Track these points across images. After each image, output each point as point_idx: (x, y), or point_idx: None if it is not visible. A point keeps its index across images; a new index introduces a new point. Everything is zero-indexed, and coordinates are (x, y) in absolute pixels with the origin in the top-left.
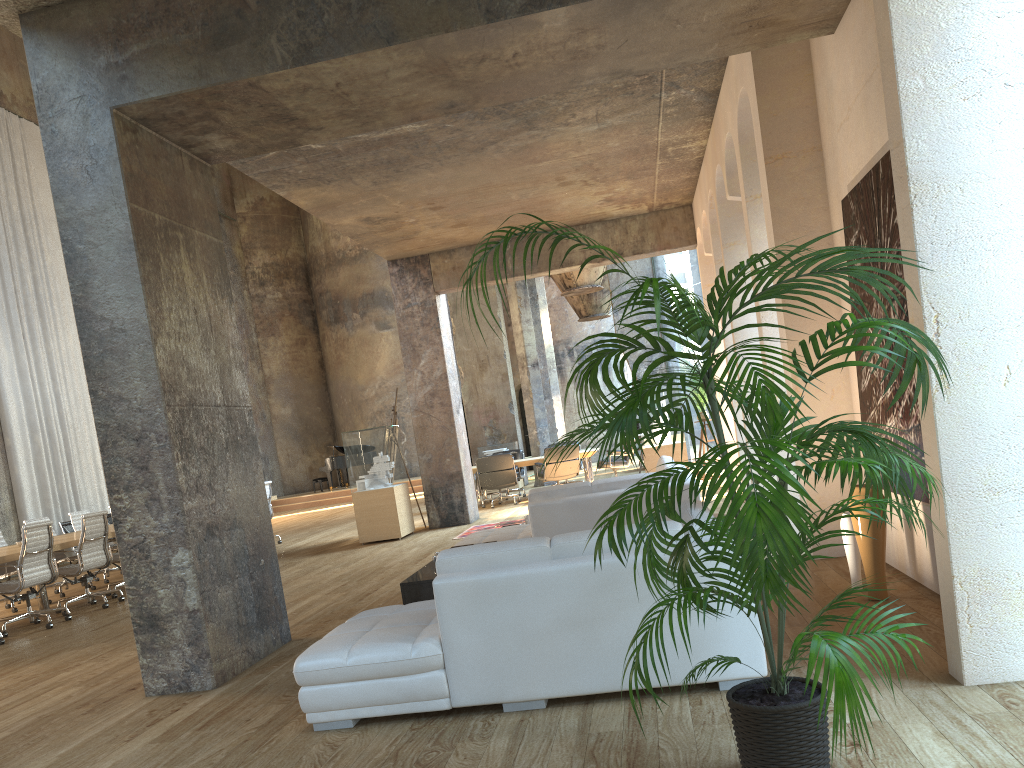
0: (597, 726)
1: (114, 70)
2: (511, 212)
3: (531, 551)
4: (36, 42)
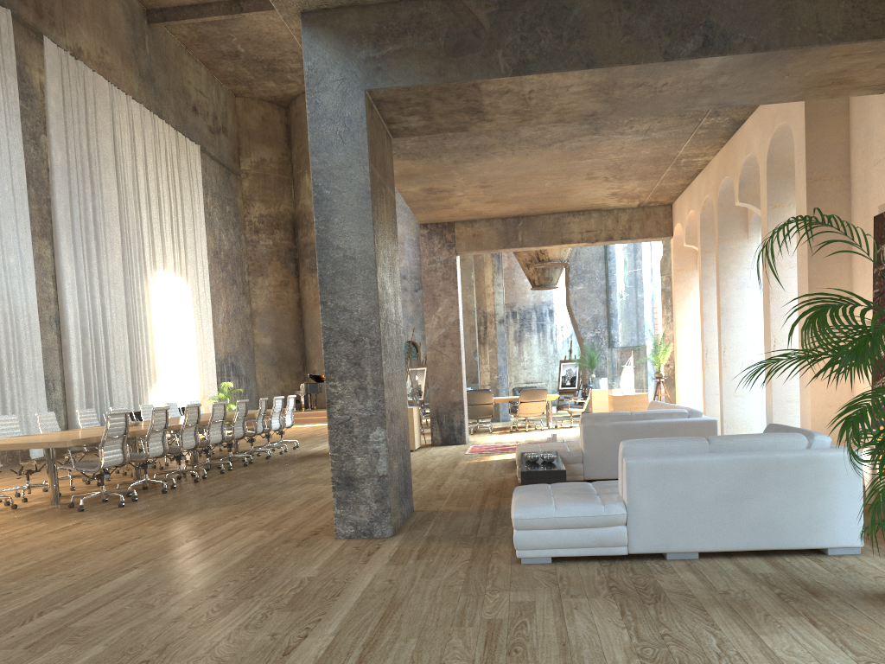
0: (754, 570)
1: (371, 62)
2: (537, 196)
3: (695, 445)
4: (312, 34)
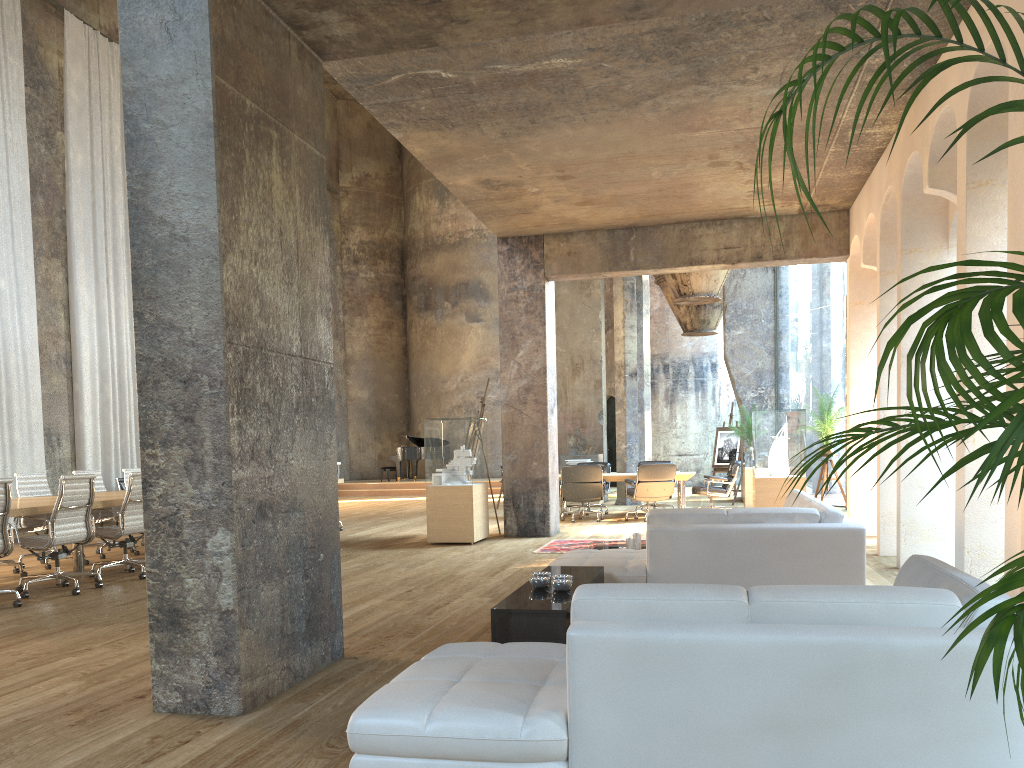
0: None
1: None
2: (646, 193)
3: (719, 606)
4: None
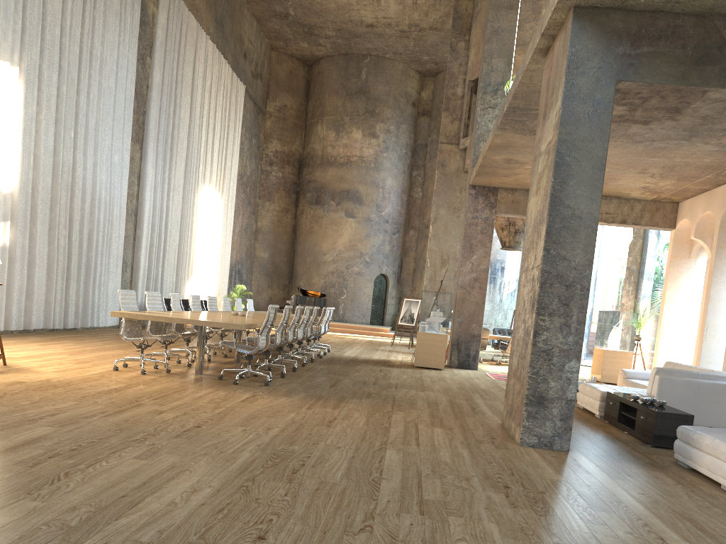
0: None
1: (626, 58)
2: None
3: None
4: (580, 26)
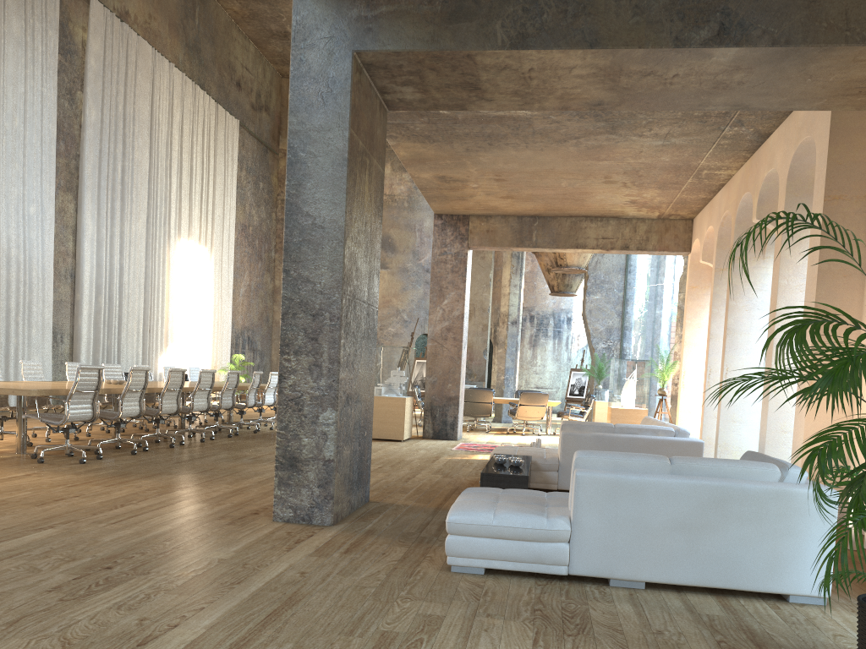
0: (701, 609)
1: (362, 22)
2: (553, 195)
3: (655, 464)
4: None
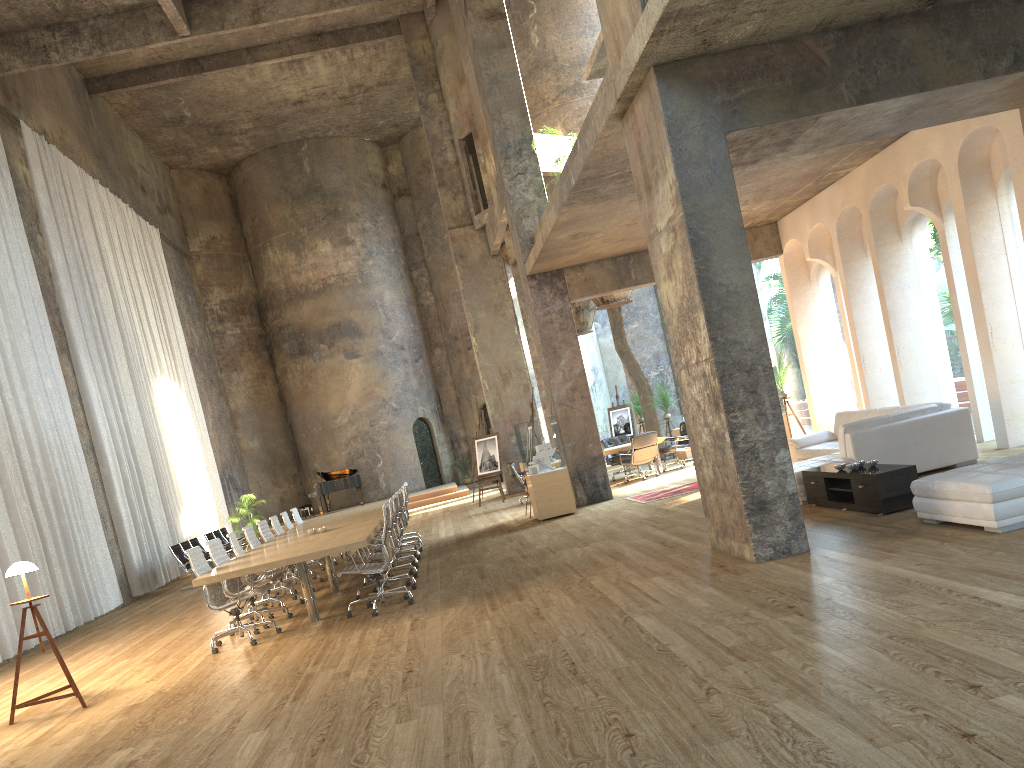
0: None
1: (727, 106)
2: None
3: None
4: (667, 85)
